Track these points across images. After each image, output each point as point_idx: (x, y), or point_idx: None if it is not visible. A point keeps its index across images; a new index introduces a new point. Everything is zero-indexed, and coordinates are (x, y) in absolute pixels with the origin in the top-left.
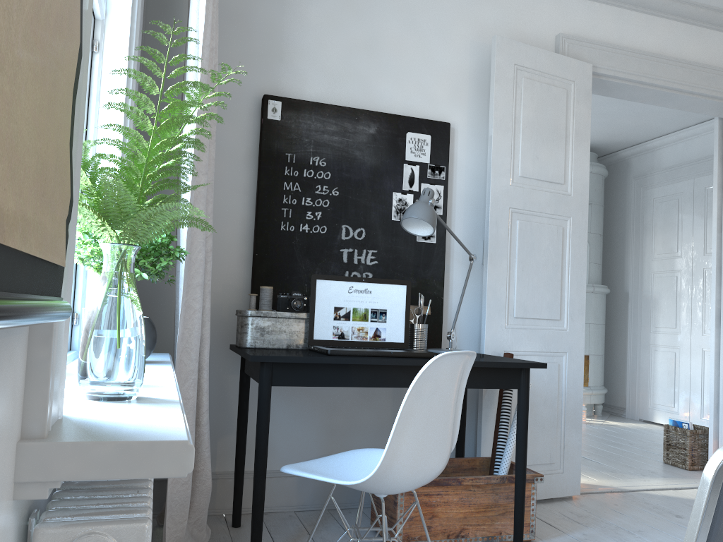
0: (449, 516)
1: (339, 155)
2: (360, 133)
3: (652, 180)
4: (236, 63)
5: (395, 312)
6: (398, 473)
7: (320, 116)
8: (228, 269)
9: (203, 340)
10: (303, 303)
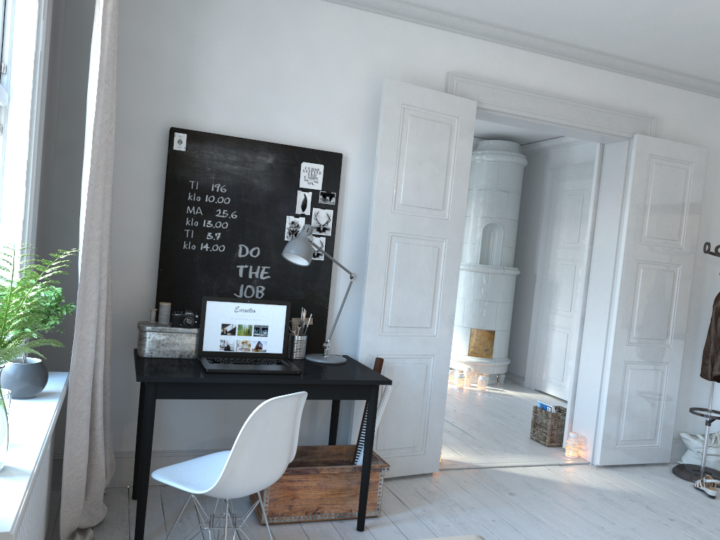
0: (308, 497)
1: (239, 182)
2: (259, 163)
3: (564, 173)
4: (147, 96)
5: (276, 328)
6: (235, 485)
7: (222, 147)
8: (136, 281)
9: (98, 362)
10: (195, 321)
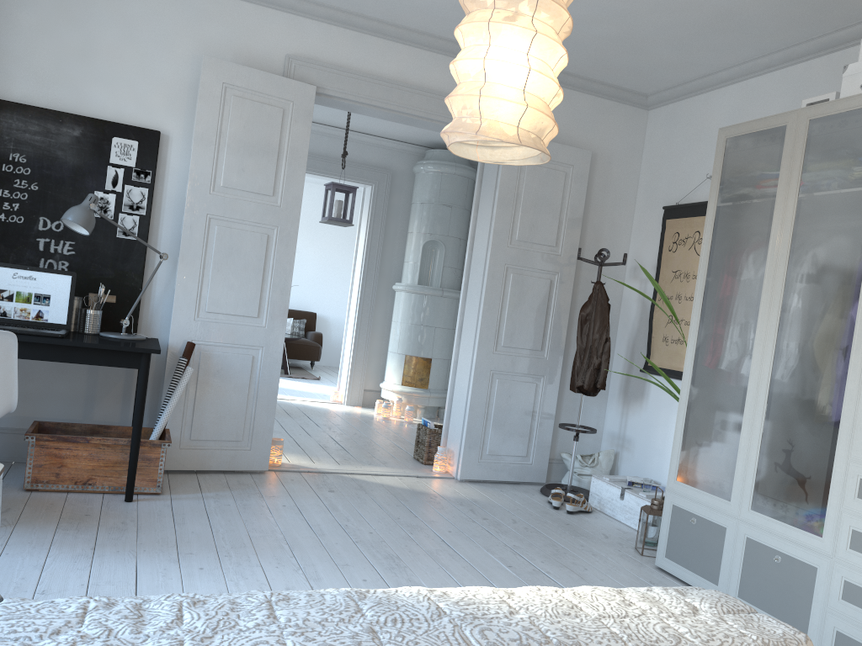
0: (78, 467)
1: (41, 154)
2: (64, 135)
3: None
4: None
5: (59, 298)
6: None
7: (23, 117)
8: None
9: None
10: None
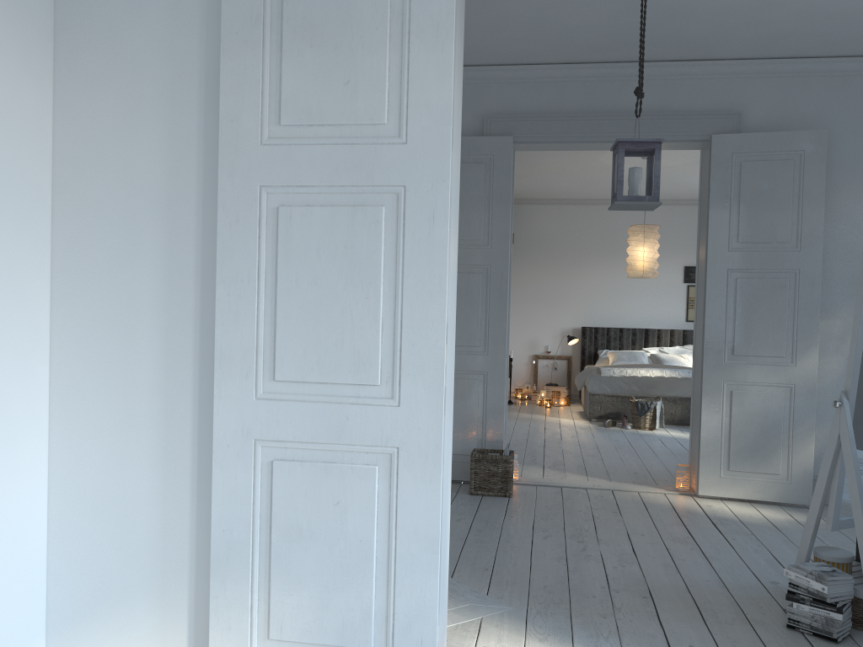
0: None
1: None
2: None
3: None
4: None
5: None
6: None
7: None
8: None
9: None
10: None
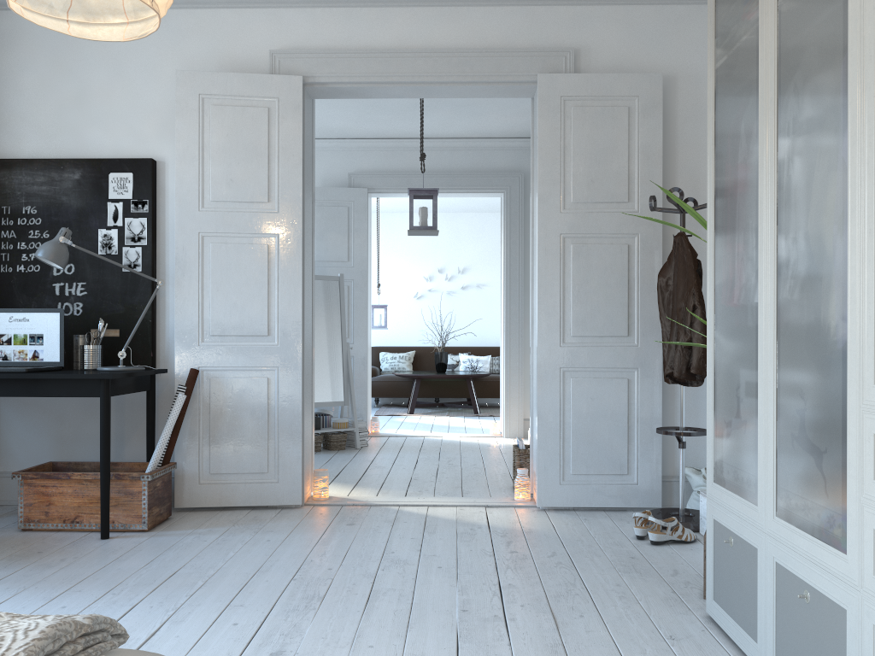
0: (65, 504)
1: (49, 202)
2: (66, 180)
3: None
4: None
5: (51, 336)
6: None
7: (30, 171)
8: None
9: None
10: None
